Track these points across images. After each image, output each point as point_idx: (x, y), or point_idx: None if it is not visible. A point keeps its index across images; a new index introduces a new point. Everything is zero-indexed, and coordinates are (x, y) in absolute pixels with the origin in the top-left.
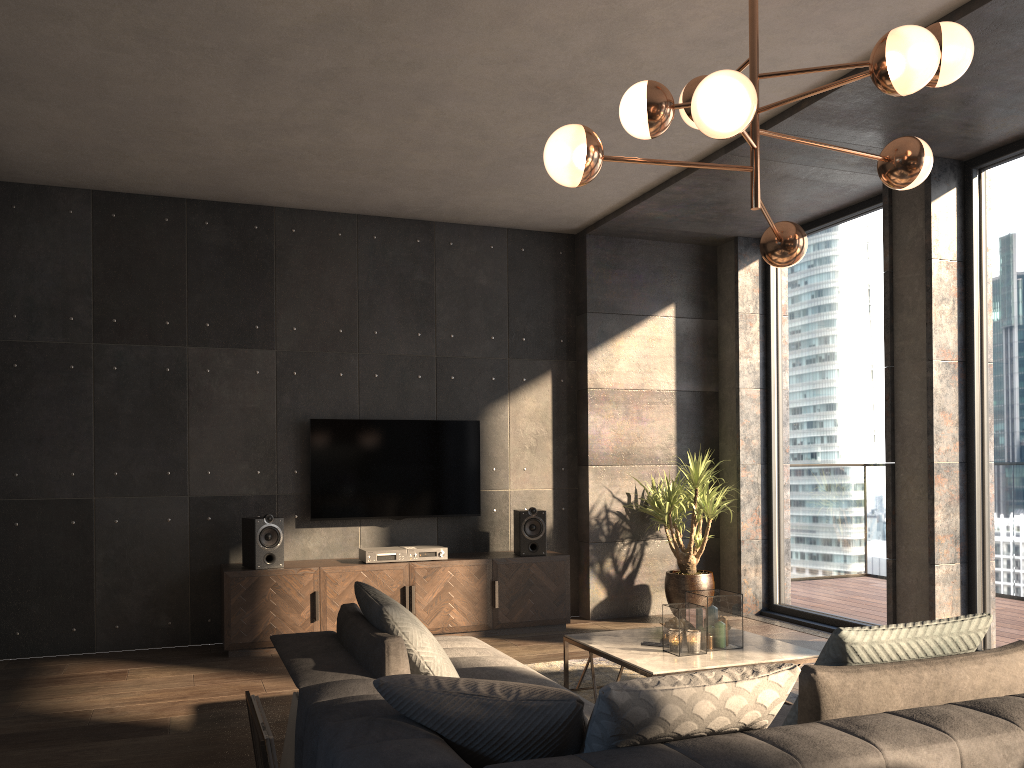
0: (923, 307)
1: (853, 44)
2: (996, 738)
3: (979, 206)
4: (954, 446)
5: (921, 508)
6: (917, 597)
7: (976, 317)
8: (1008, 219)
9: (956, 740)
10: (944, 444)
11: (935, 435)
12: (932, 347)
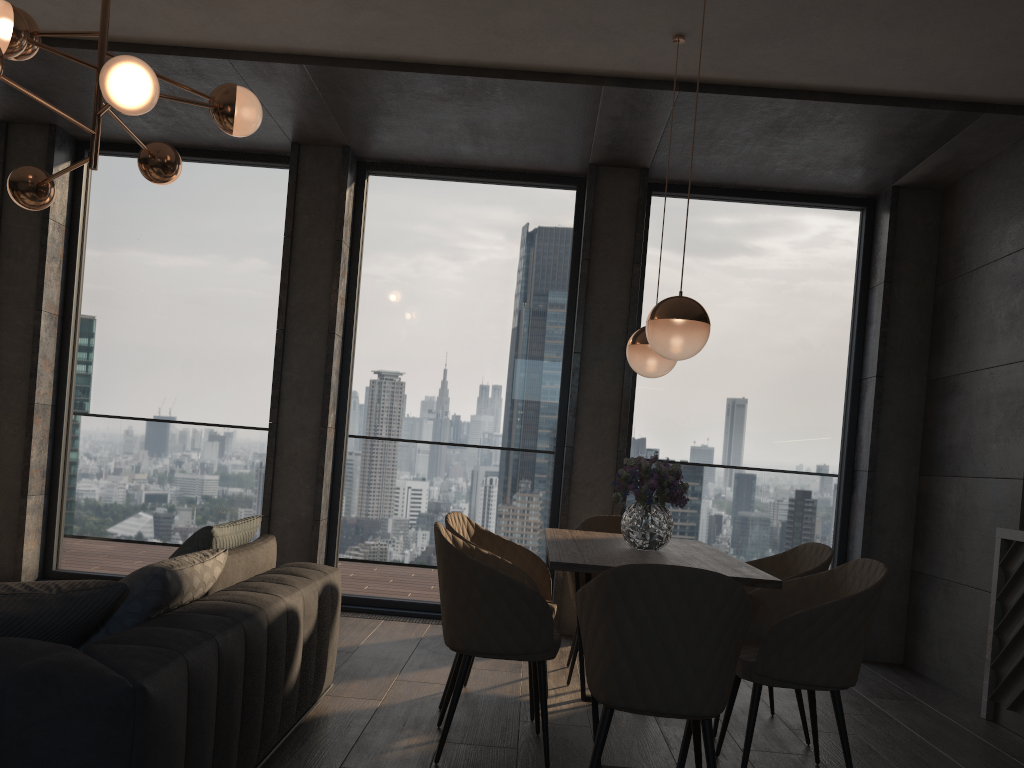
0: (35, 260)
1: (83, 23)
2: (310, 587)
3: (88, 185)
4: (50, 391)
5: (16, 444)
6: (3, 526)
7: (77, 280)
8: (114, 206)
9: (300, 589)
10: (44, 388)
11: (38, 379)
12: (43, 299)
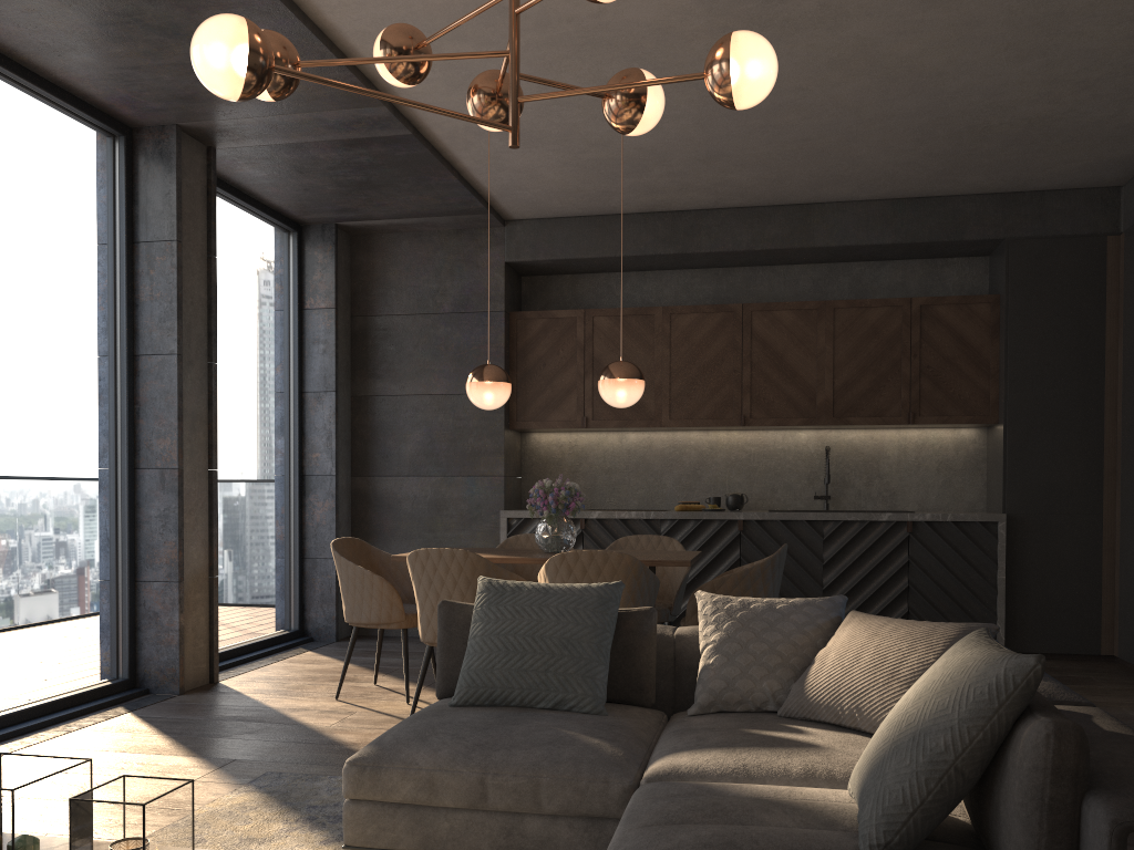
0: None
1: None
2: None
3: None
4: None
5: None
6: None
7: None
8: None
9: None
10: None
11: None
12: None
